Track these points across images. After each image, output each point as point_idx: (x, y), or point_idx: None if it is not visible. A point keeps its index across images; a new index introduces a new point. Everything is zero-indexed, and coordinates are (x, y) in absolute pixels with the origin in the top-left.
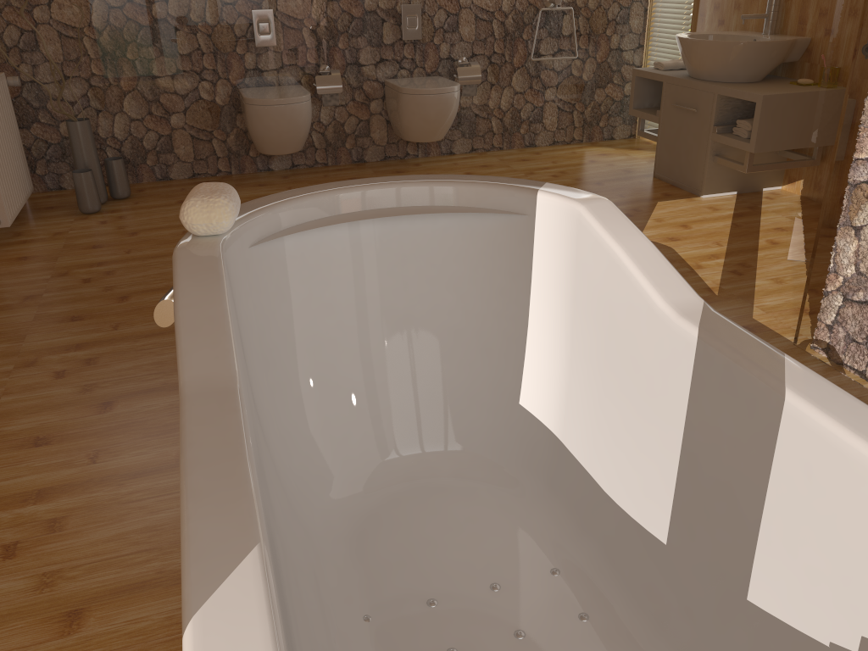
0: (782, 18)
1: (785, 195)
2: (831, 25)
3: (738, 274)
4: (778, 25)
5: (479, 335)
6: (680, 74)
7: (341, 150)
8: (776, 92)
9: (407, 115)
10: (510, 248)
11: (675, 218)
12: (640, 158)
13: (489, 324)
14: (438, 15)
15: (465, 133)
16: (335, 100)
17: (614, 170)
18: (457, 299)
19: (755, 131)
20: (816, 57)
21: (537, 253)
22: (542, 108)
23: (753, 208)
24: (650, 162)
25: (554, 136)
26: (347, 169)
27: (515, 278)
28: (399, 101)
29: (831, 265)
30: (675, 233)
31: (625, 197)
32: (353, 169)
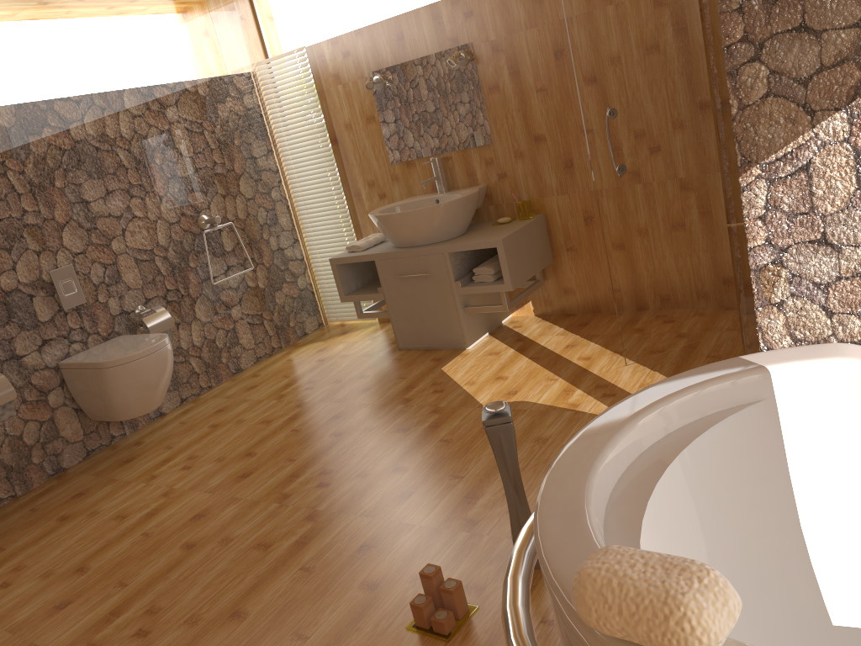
0: (449, 176)
1: (524, 319)
2: (502, 169)
3: (611, 395)
4: (447, 183)
5: (748, 571)
6: (385, 248)
7: (30, 469)
8: (505, 233)
9: (121, 390)
10: (750, 448)
11: (480, 375)
12: (360, 340)
13: (753, 551)
14: (96, 270)
15: (170, 386)
16: (10, 410)
17: (356, 359)
18: (710, 543)
19: (507, 272)
20: (498, 198)
21: (789, 436)
22: (235, 329)
23: (521, 339)
24: (374, 339)
25: (257, 352)
26: (54, 488)
27: (766, 479)
28: (104, 378)
29: (770, 344)
30: (504, 387)
31: (406, 377)
32: (62, 484)
